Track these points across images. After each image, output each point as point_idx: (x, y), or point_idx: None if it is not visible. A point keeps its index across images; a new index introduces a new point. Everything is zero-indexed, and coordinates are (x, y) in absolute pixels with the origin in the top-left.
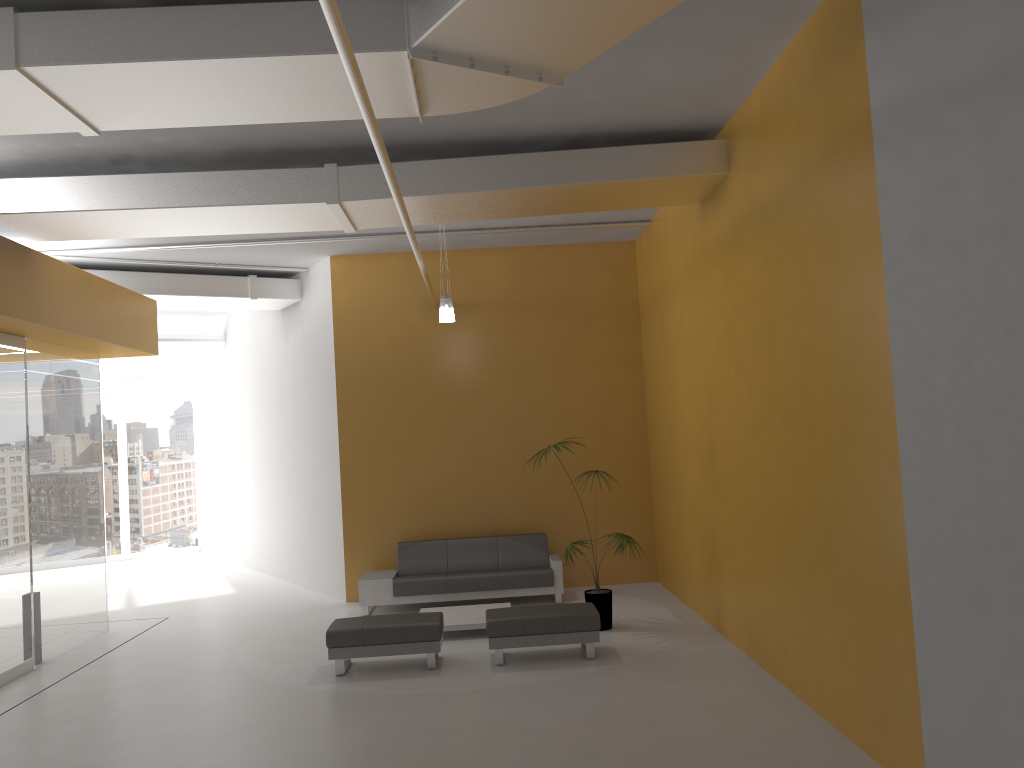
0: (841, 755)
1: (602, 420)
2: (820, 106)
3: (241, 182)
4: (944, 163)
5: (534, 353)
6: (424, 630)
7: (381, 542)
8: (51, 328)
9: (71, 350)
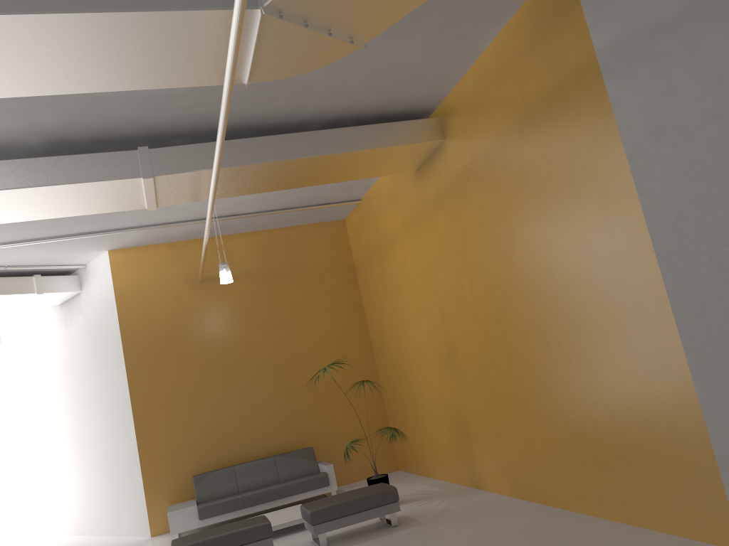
0: (647, 538)
1: (340, 353)
2: (540, 65)
3: (64, 165)
4: (662, 77)
5: (282, 309)
6: (258, 530)
7: (176, 479)
8: None
9: None
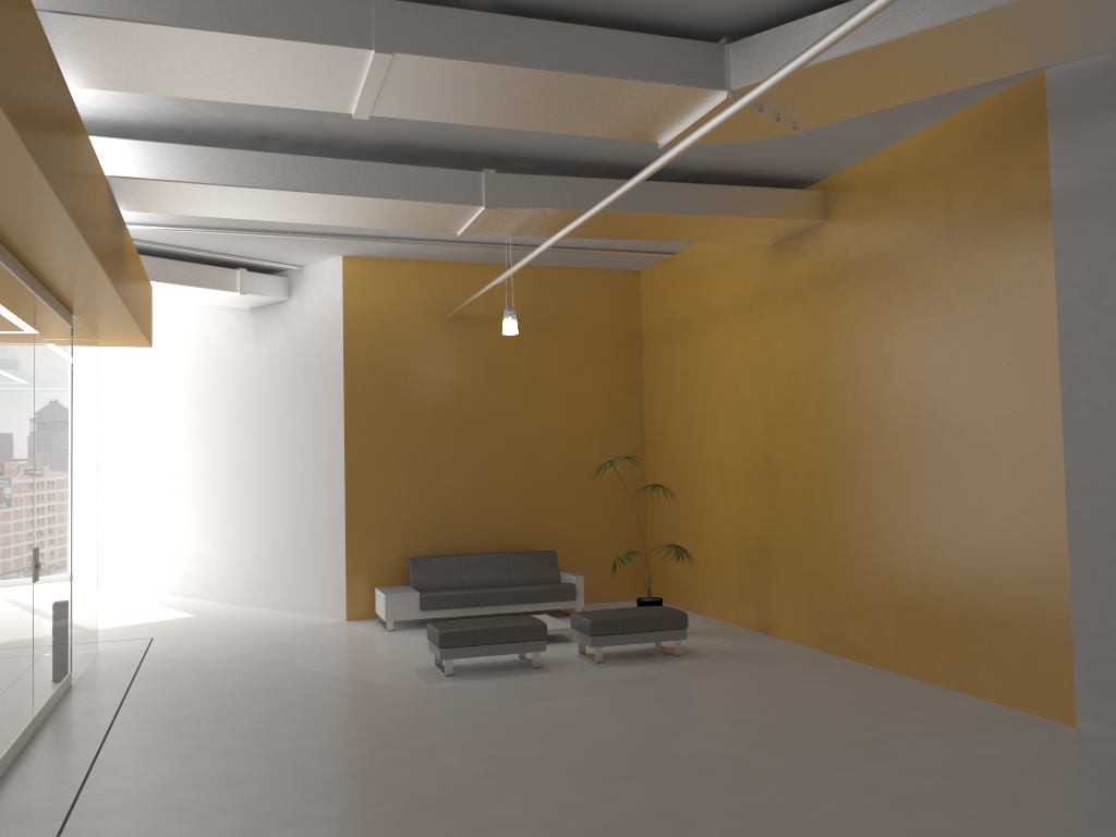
0: (977, 705)
1: (605, 442)
2: (979, 179)
3: (402, 176)
4: None
5: (544, 373)
6: (532, 630)
7: (385, 558)
8: (126, 307)
9: (88, 334)
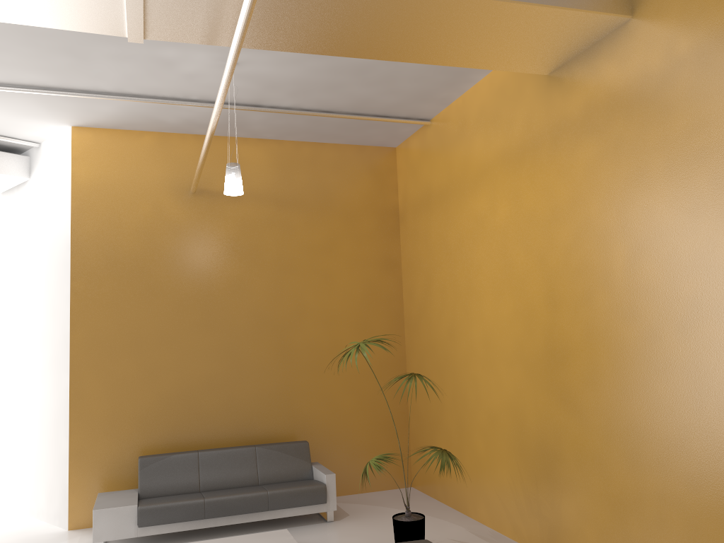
0: None
1: (362, 322)
2: None
3: None
4: None
5: (296, 250)
6: None
7: (116, 456)
8: None
9: None
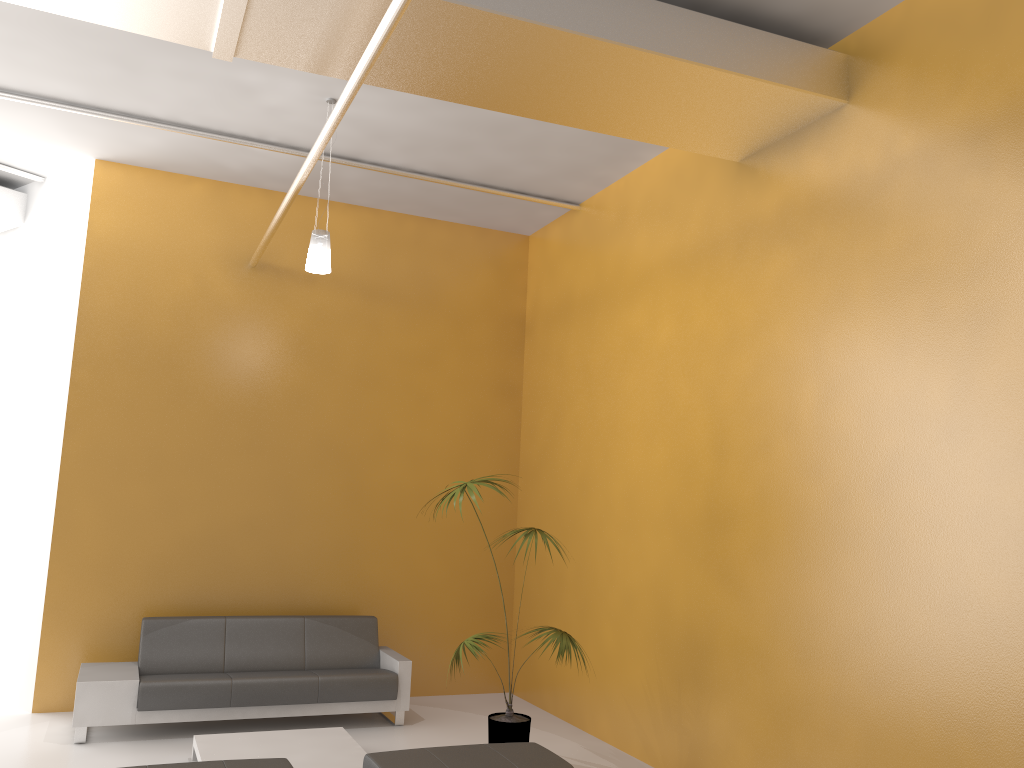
0: None
1: (463, 463)
2: None
3: None
4: None
5: (384, 358)
6: None
7: (110, 615)
8: None
9: None
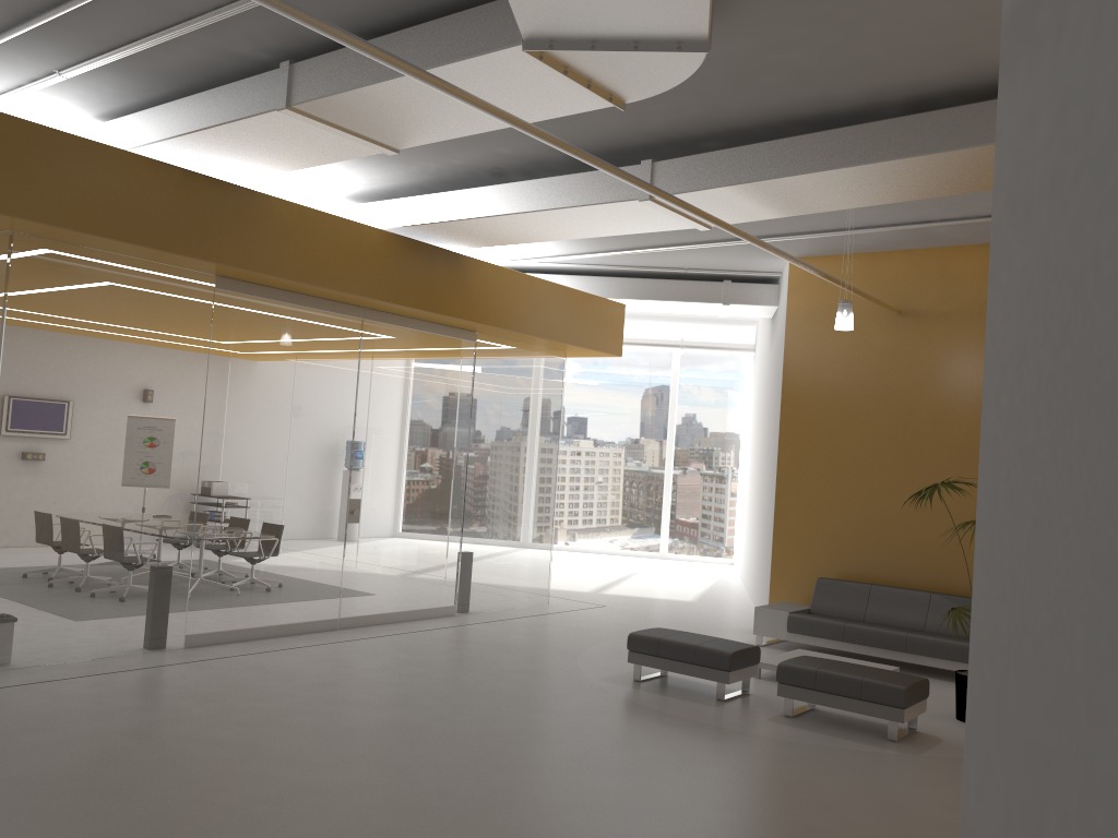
0: None
1: None
2: None
3: (574, 185)
4: (1032, 87)
5: None
6: (714, 656)
7: (809, 575)
8: (480, 324)
9: (530, 346)
